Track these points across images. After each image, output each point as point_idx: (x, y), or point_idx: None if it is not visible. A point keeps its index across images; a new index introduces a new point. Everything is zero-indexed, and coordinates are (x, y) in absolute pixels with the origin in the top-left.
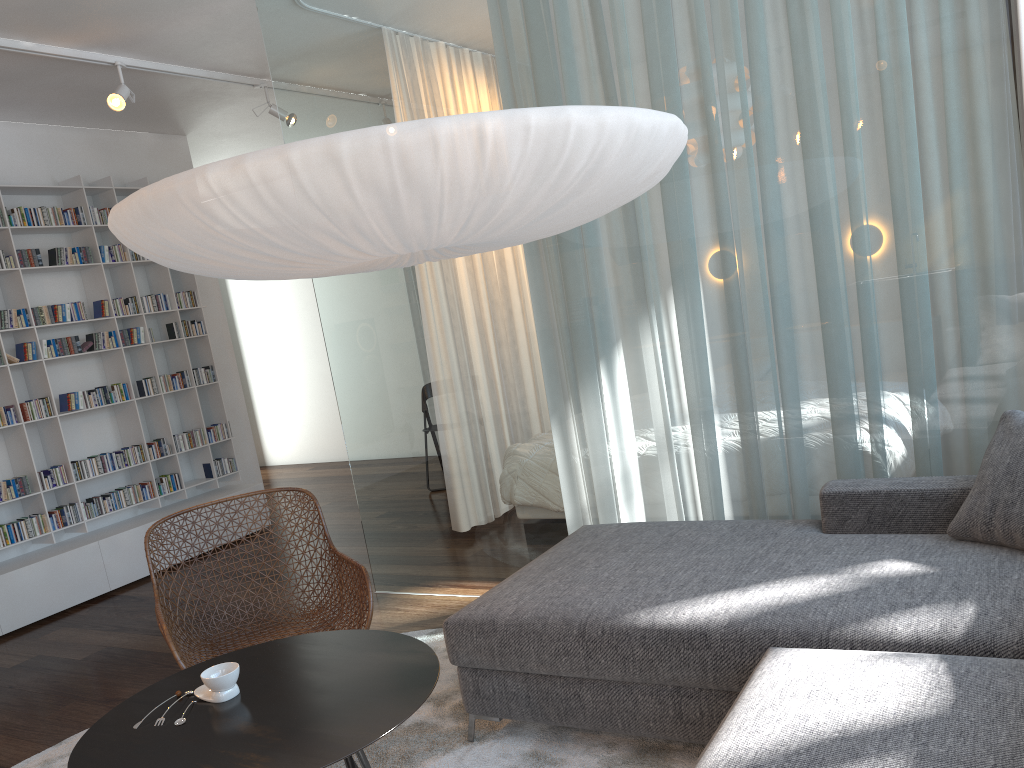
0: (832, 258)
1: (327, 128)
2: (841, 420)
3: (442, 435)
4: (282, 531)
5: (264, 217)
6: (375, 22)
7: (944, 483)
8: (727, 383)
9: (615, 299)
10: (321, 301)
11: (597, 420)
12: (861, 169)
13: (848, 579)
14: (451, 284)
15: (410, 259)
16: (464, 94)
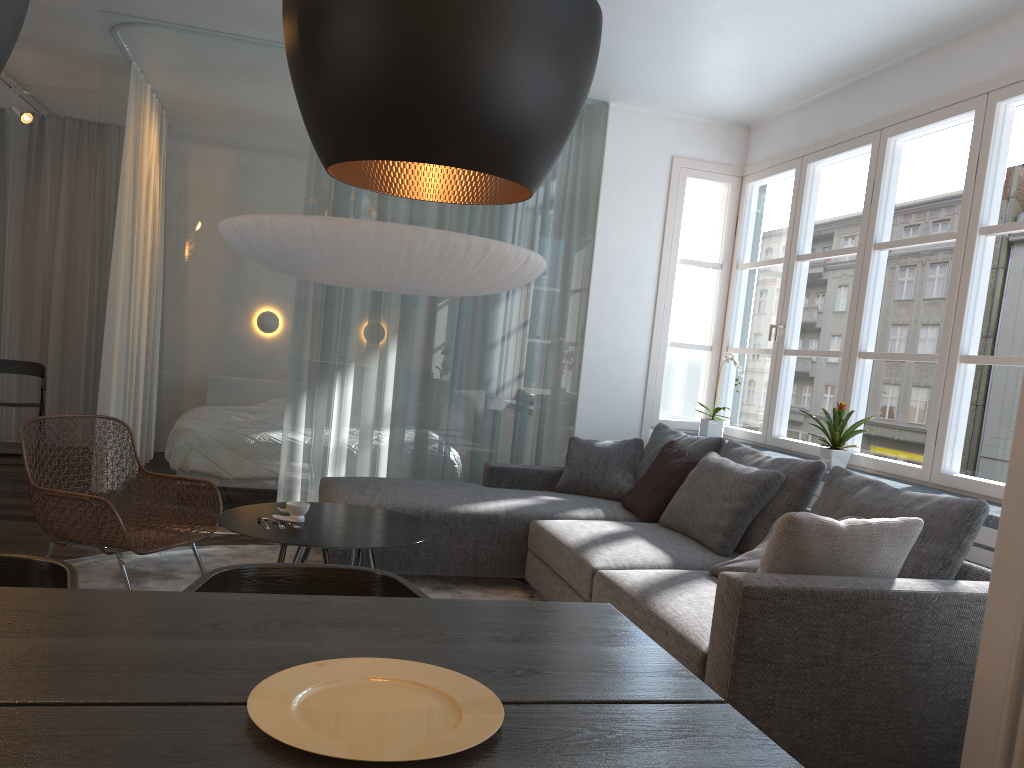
0: (494, 344)
1: (148, 141)
2: (482, 432)
3: (194, 401)
4: (99, 451)
5: (432, 260)
6: (221, 89)
7: (546, 467)
8: (423, 401)
9: (363, 335)
10: (95, 270)
11: (331, 410)
12: (517, 303)
13: (537, 500)
14: (236, 292)
15: (355, 284)
16: (285, 169)
